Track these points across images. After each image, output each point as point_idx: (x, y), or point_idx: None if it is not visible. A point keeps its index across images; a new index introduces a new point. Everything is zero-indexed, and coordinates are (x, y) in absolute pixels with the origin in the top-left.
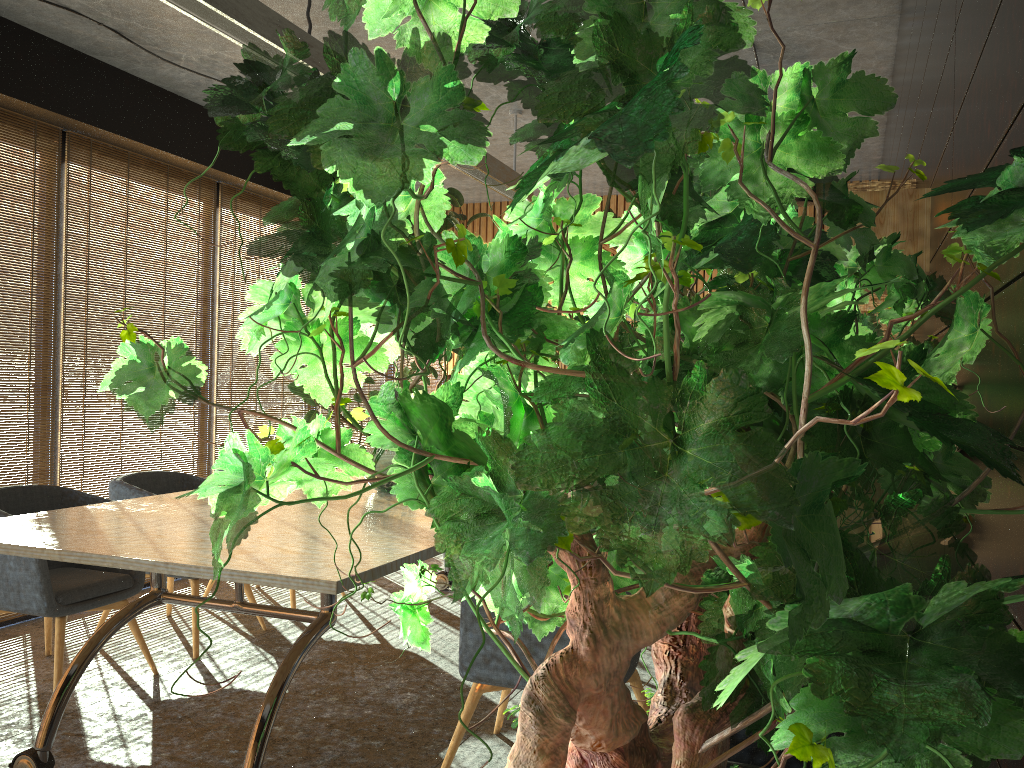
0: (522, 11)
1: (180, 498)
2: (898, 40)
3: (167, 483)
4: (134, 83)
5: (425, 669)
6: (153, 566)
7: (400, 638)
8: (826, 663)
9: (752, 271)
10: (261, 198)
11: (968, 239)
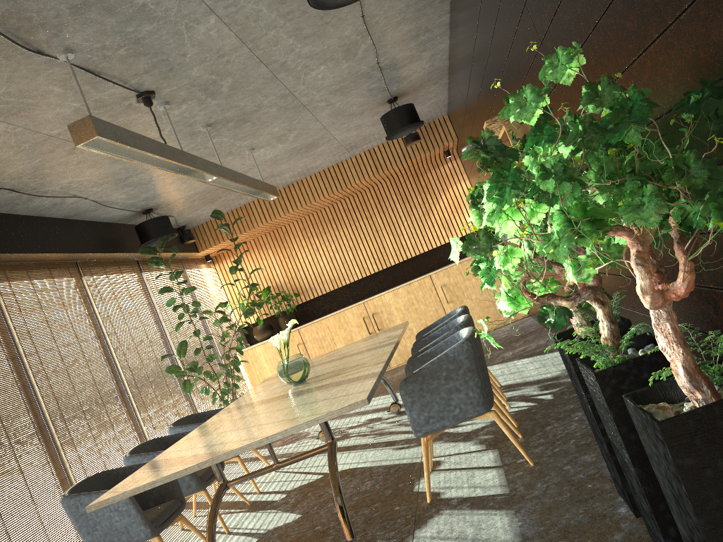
0: None
1: (193, 436)
2: (452, 41)
3: (150, 447)
4: (16, 218)
5: (362, 470)
6: (259, 443)
7: None
8: (718, 199)
9: (618, 146)
10: (101, 262)
11: (683, 117)
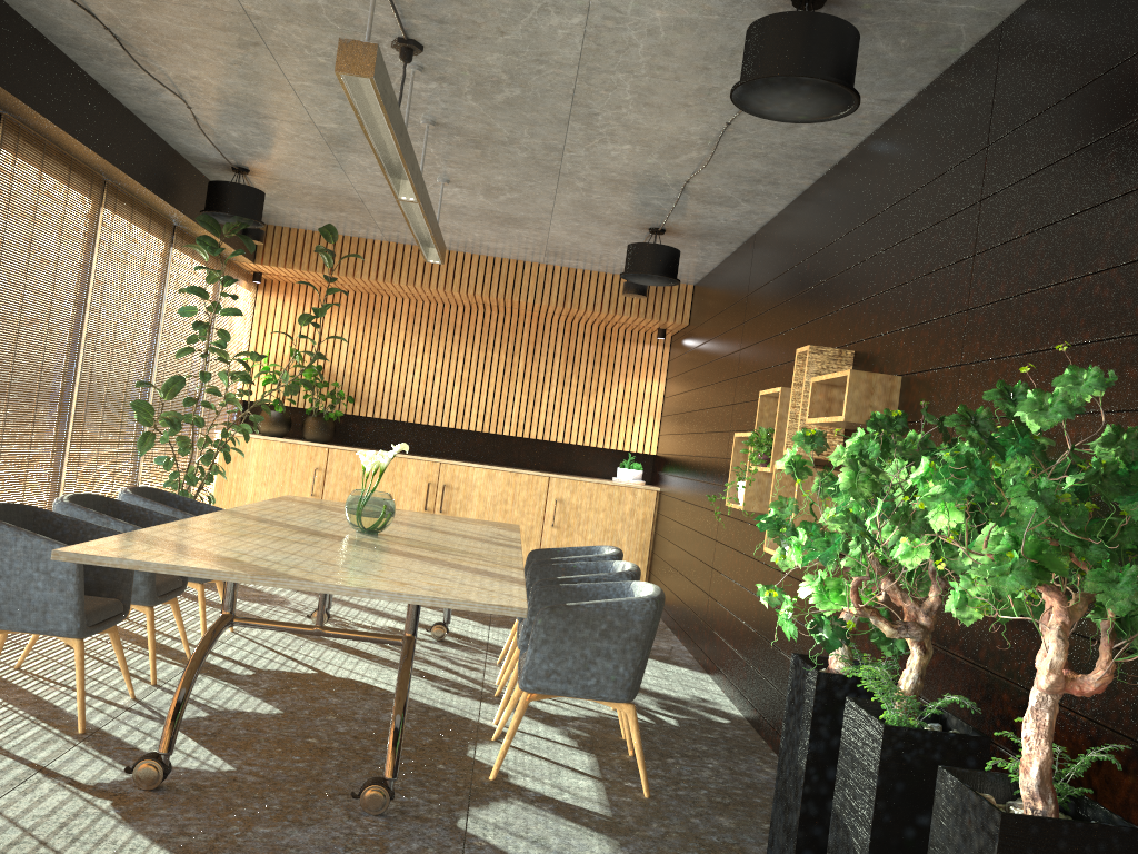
0: (1009, 389)
1: (201, 528)
2: (788, 213)
3: (94, 506)
4: (79, 75)
5: (383, 693)
6: (355, 592)
7: (330, 668)
8: None
9: (1083, 500)
10: (134, 200)
11: None
